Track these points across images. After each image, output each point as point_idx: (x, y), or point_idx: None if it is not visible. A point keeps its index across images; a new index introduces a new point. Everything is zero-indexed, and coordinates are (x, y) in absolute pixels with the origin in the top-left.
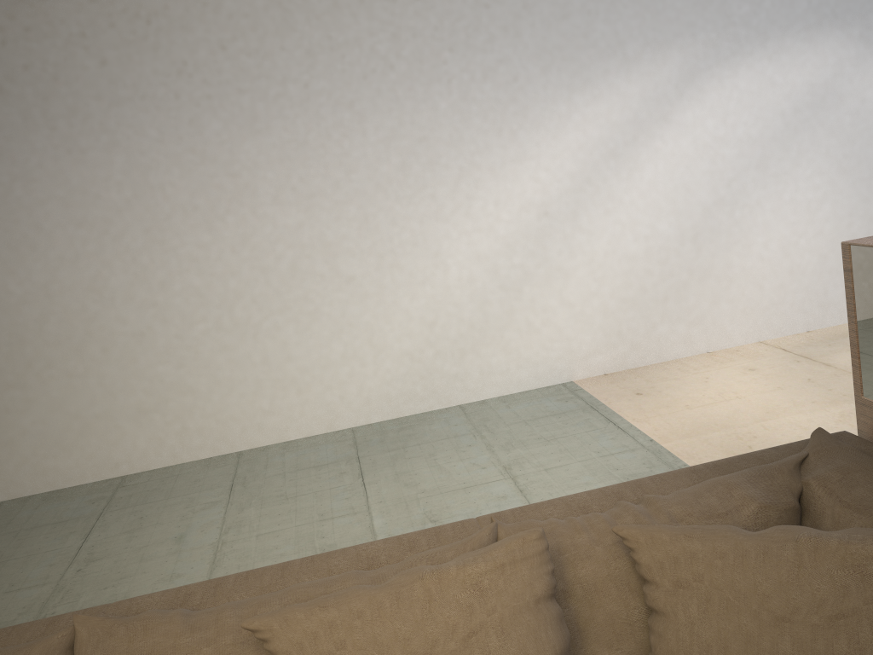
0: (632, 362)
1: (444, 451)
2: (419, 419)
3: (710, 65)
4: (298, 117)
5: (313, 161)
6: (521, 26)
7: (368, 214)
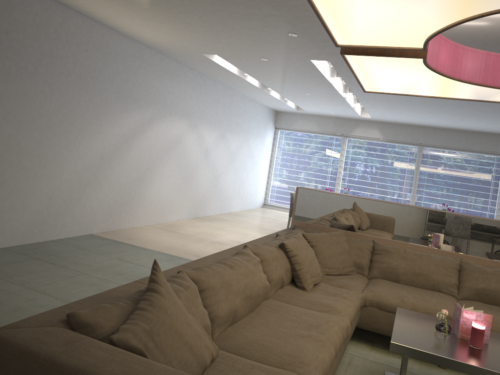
0: (111, 228)
1: (80, 255)
2: (38, 245)
3: (157, 118)
4: (28, 81)
5: (27, 105)
6: (114, 79)
7: (41, 138)
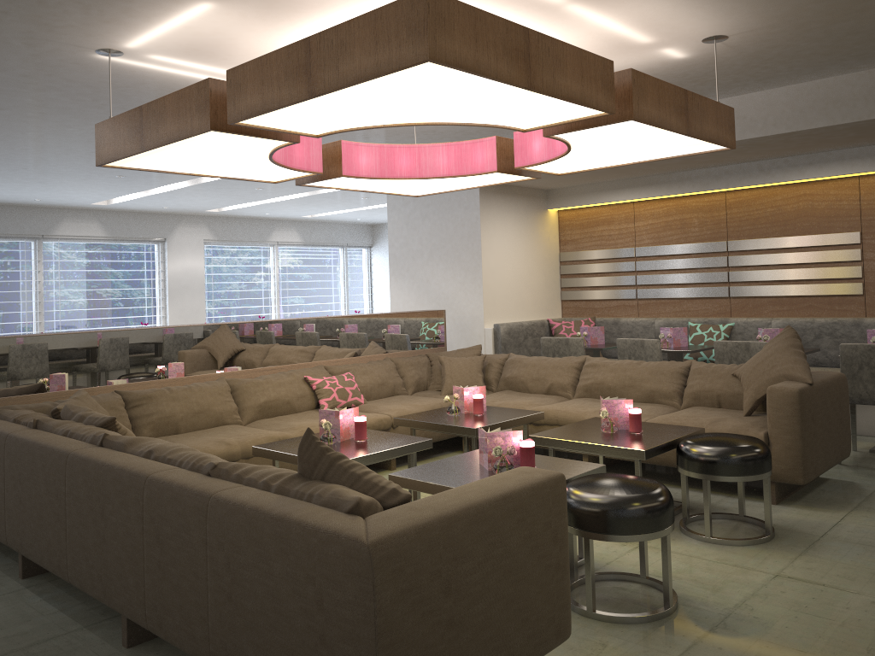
0: None
1: None
2: None
3: None
4: None
5: None
6: None
7: None
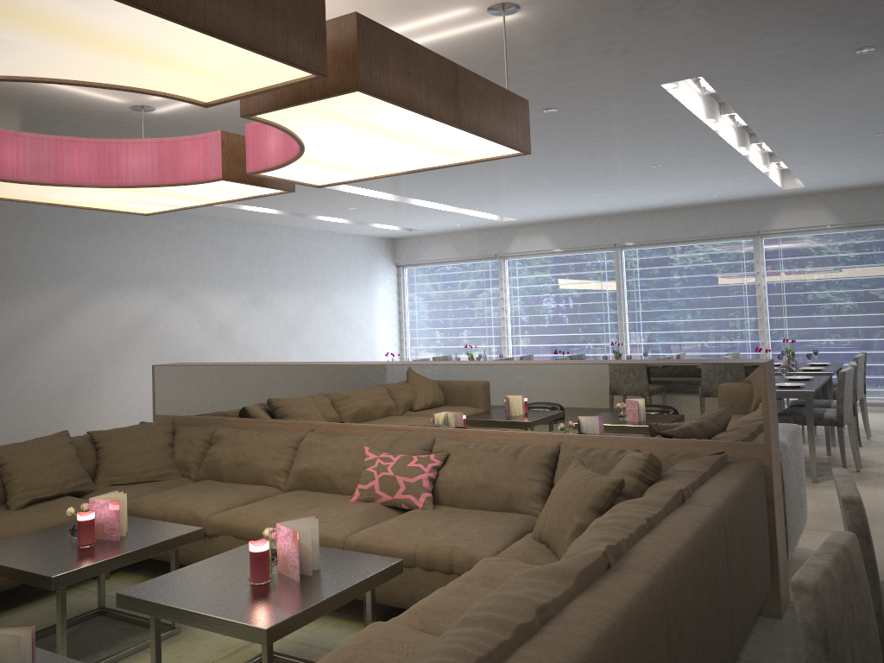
0: None
1: None
2: None
3: (88, 295)
4: None
5: None
6: None
7: None
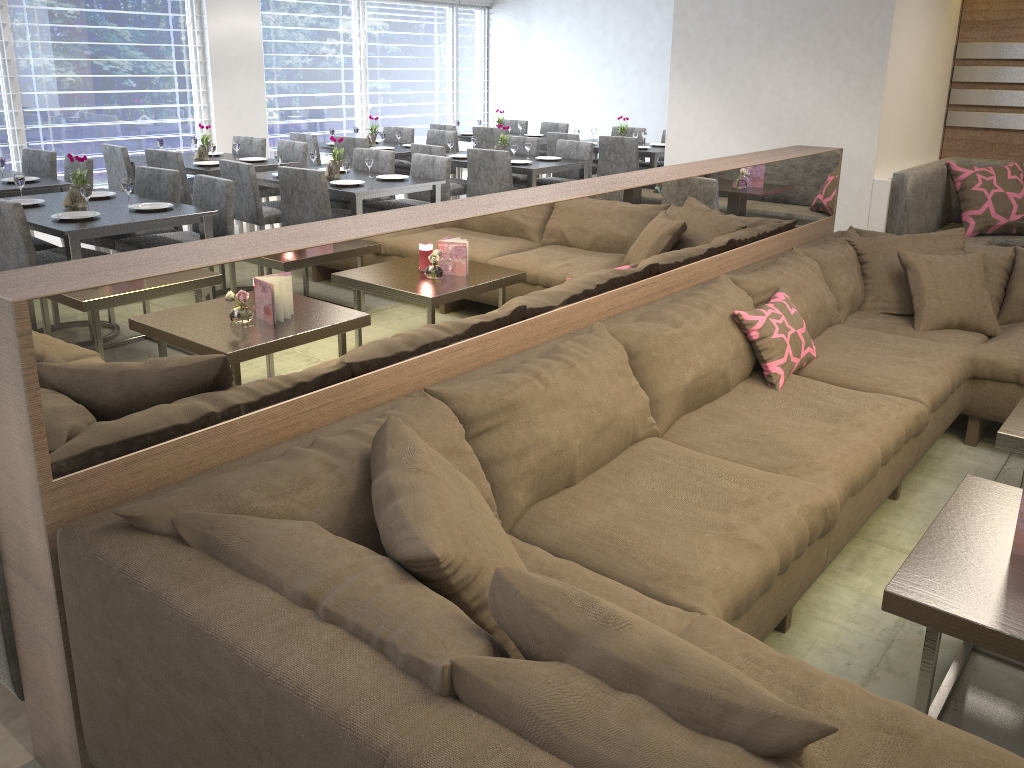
0: None
1: None
2: None
3: None
4: None
5: None
6: None
7: None
